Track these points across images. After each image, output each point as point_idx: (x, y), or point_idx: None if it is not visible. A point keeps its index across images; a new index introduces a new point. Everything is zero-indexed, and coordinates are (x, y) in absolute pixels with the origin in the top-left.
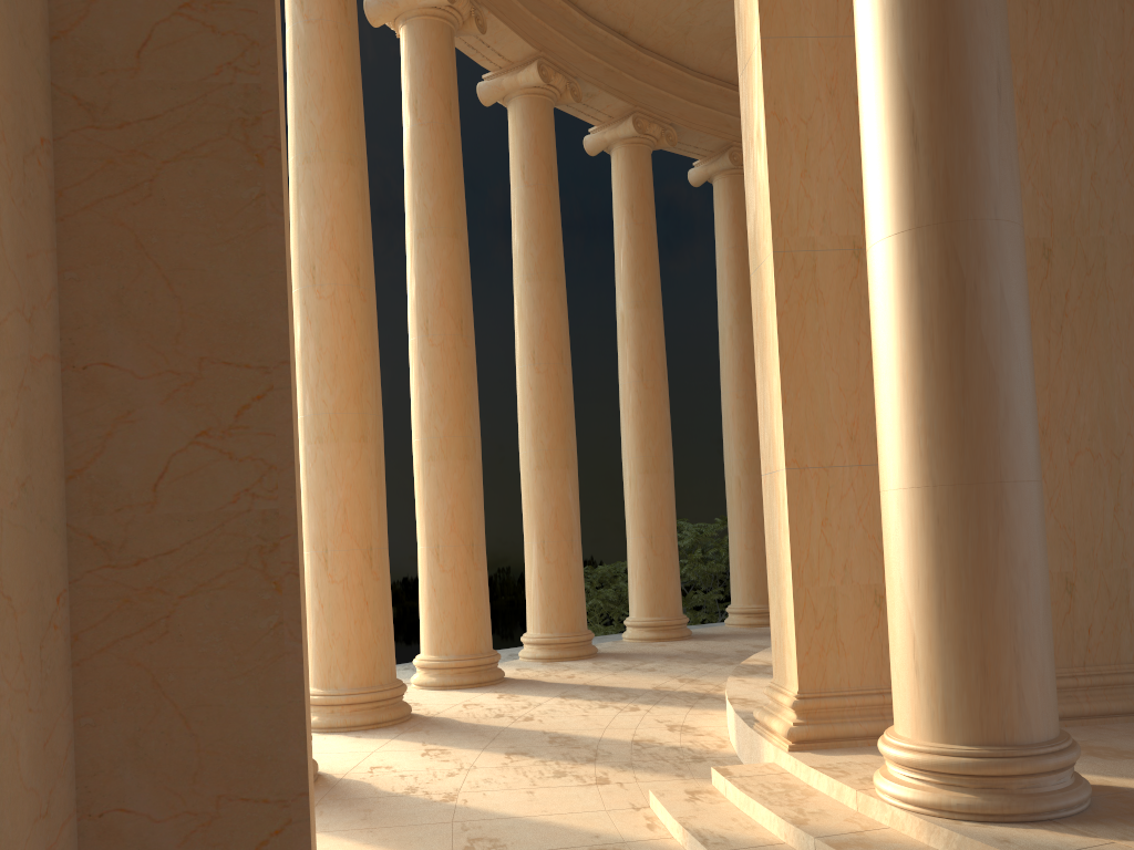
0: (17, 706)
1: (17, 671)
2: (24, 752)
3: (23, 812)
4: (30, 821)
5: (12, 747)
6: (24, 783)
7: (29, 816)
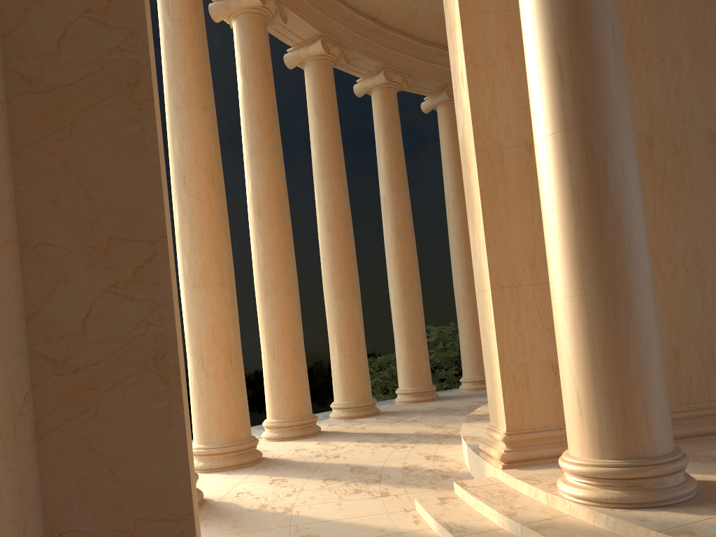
0: None
1: None
2: (6, 497)
3: (7, 536)
4: None
5: None
6: (7, 517)
7: None
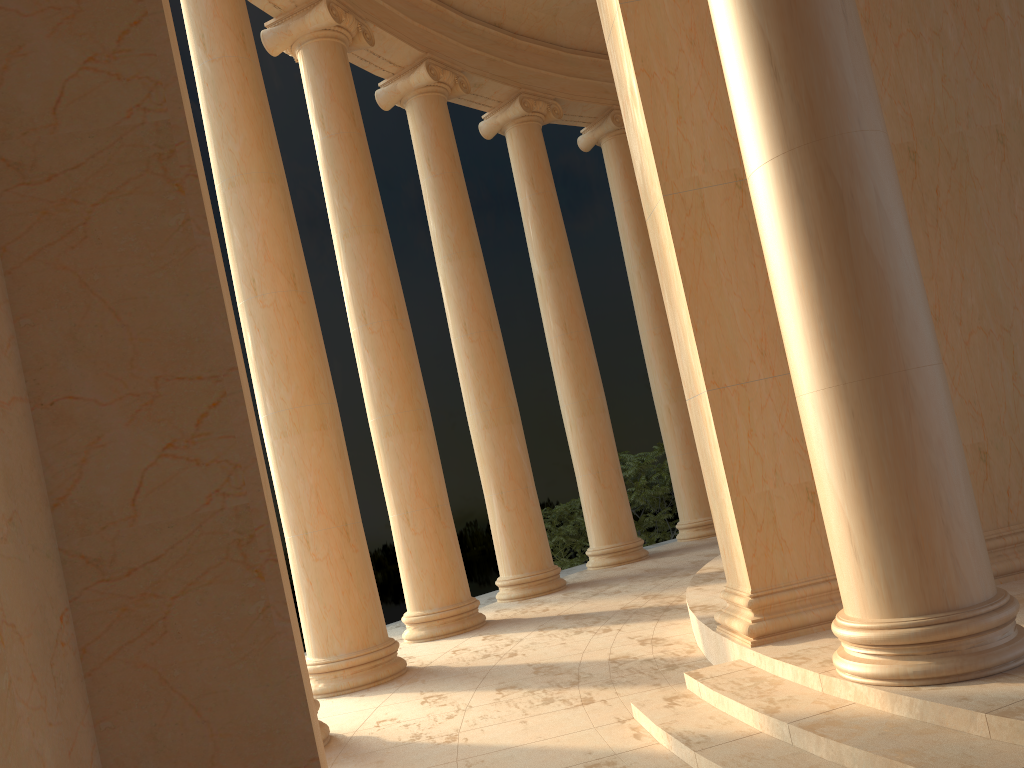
0: (36, 723)
1: (31, 690)
2: (51, 763)
3: None
4: None
5: (38, 761)
6: None
7: None
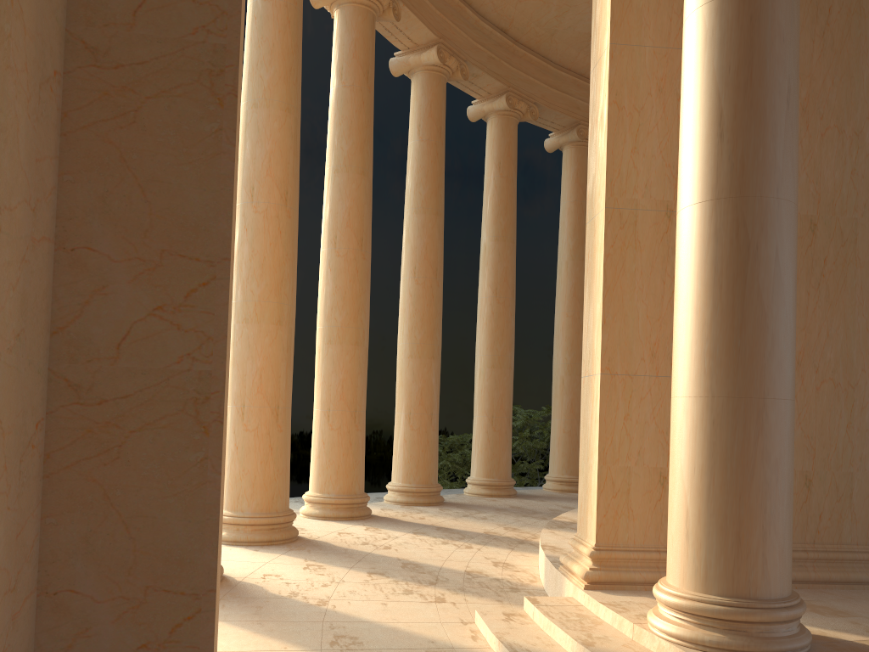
0: None
1: (1, 477)
2: (1, 540)
3: None
4: (1, 594)
5: None
6: None
7: (0, 589)
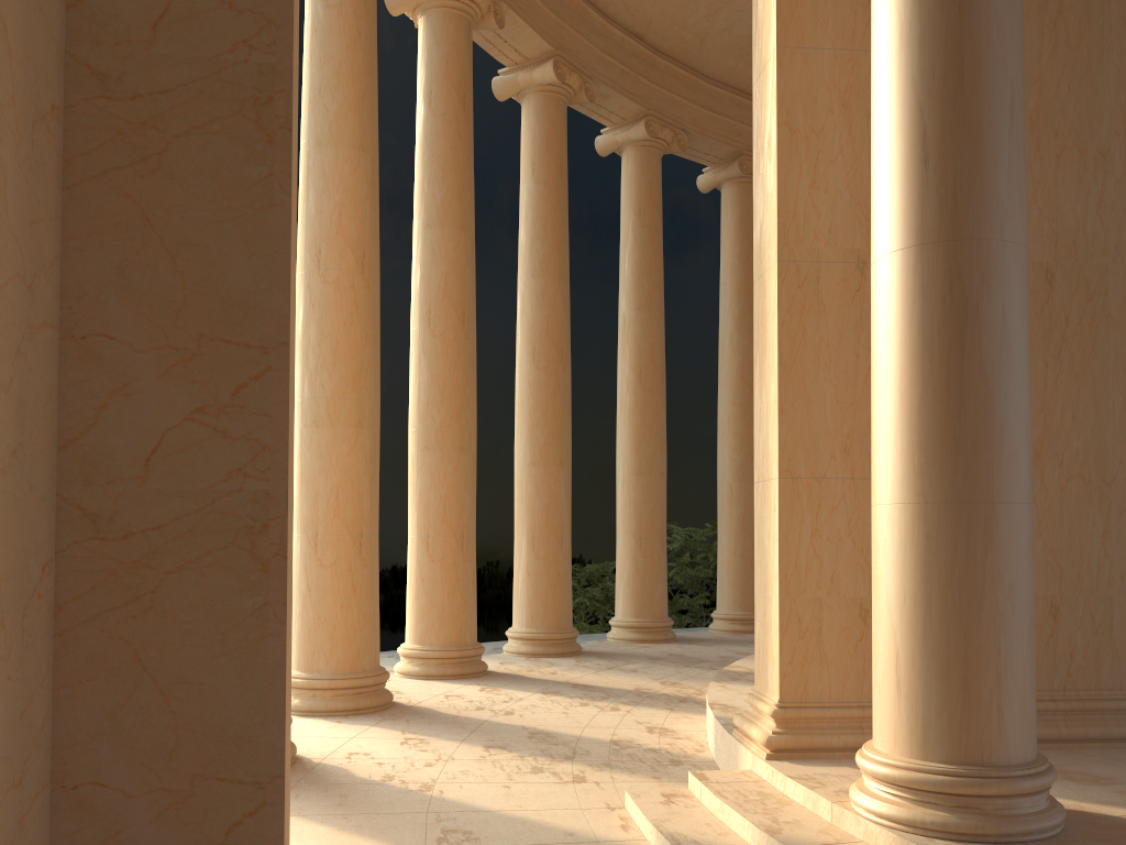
0: None
1: None
2: (1, 720)
3: None
4: (2, 790)
5: None
6: None
7: (2, 784)
